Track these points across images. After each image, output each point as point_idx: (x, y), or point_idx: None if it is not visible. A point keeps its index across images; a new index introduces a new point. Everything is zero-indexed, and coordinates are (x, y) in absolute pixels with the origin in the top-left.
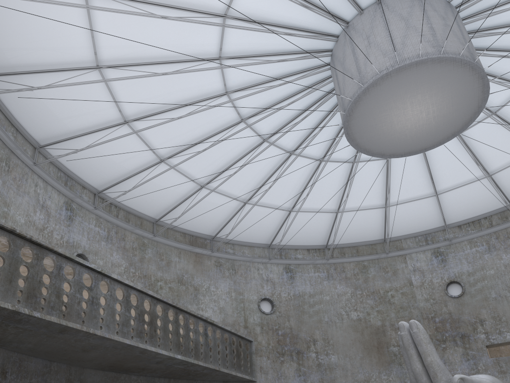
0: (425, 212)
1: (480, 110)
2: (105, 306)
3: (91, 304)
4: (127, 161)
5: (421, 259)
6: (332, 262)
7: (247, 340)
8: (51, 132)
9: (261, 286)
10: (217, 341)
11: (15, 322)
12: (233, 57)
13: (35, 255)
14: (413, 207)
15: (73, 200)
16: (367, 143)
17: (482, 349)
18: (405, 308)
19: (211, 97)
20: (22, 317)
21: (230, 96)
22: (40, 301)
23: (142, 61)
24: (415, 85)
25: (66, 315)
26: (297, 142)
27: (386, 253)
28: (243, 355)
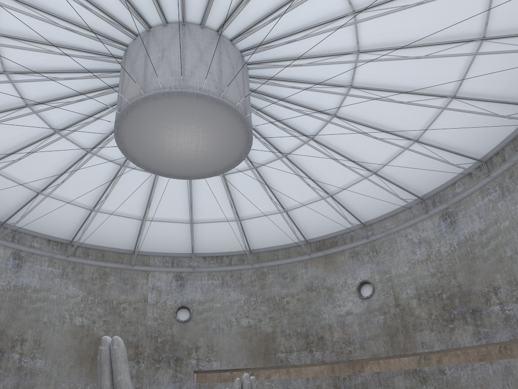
0: (178, 235)
1: (241, 161)
2: None
3: None
4: None
5: (162, 279)
6: (72, 260)
7: None
8: None
9: None
10: None
11: None
12: None
13: None
14: (169, 228)
15: None
16: (135, 151)
17: (190, 373)
18: (132, 323)
19: None
20: None
21: None
22: None
23: None
24: (192, 114)
25: None
26: (66, 123)
27: (132, 265)
28: None
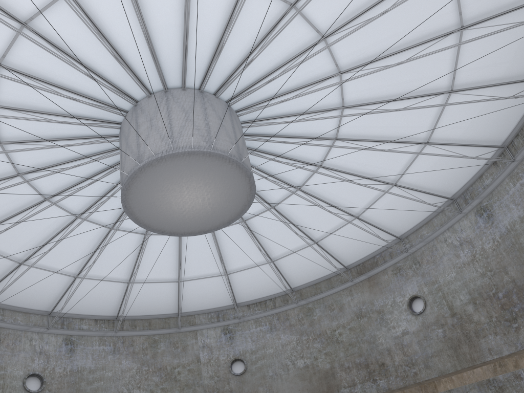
0: (217, 289)
1: (250, 204)
2: None
3: None
4: None
5: (211, 335)
6: (121, 335)
7: None
8: None
9: (31, 359)
10: None
11: None
12: (9, 108)
13: None
14: (206, 283)
15: None
16: (146, 218)
17: None
18: (190, 386)
19: None
20: None
21: (5, 147)
22: None
23: None
24: (189, 172)
25: None
26: (85, 207)
27: (179, 328)
28: None
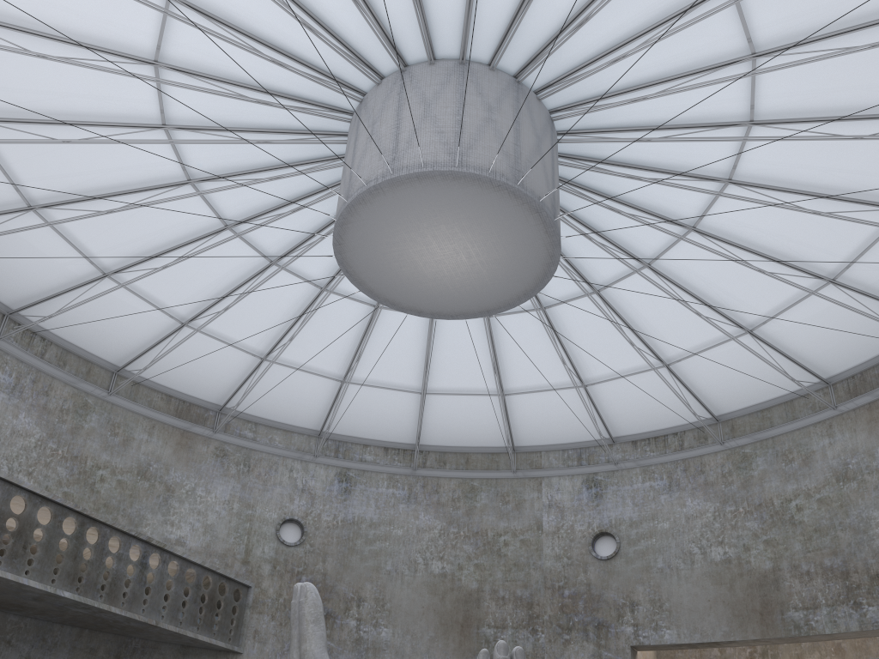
0: (573, 411)
1: (556, 262)
2: None
3: None
4: (49, 269)
5: (564, 488)
6: (421, 474)
7: (240, 584)
8: None
9: (289, 498)
10: (167, 578)
11: None
12: (186, 127)
13: None
14: (551, 400)
15: None
16: (386, 290)
17: (624, 651)
18: (521, 567)
19: (165, 186)
20: None
21: (200, 187)
22: None
23: (38, 116)
24: (429, 209)
25: None
26: (331, 273)
27: (512, 471)
28: (225, 607)
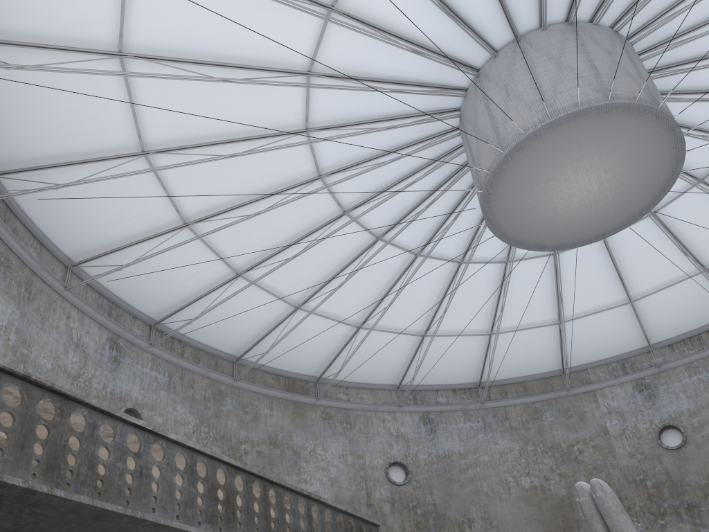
0: (617, 327)
1: (676, 175)
2: (159, 479)
3: (139, 477)
4: (191, 278)
5: (618, 395)
6: (489, 406)
7: (371, 524)
8: (87, 245)
9: (388, 444)
10: (326, 526)
11: (30, 505)
12: (325, 127)
13: (58, 410)
14: (599, 321)
15: (121, 335)
16: (518, 231)
17: None
18: (600, 469)
19: (300, 184)
20: (40, 498)
21: (326, 181)
22: (65, 474)
23: (202, 141)
24: (577, 145)
25: (103, 493)
26: (424, 239)
27: (567, 390)
28: None
